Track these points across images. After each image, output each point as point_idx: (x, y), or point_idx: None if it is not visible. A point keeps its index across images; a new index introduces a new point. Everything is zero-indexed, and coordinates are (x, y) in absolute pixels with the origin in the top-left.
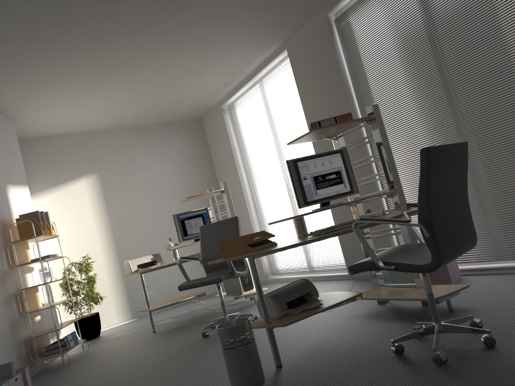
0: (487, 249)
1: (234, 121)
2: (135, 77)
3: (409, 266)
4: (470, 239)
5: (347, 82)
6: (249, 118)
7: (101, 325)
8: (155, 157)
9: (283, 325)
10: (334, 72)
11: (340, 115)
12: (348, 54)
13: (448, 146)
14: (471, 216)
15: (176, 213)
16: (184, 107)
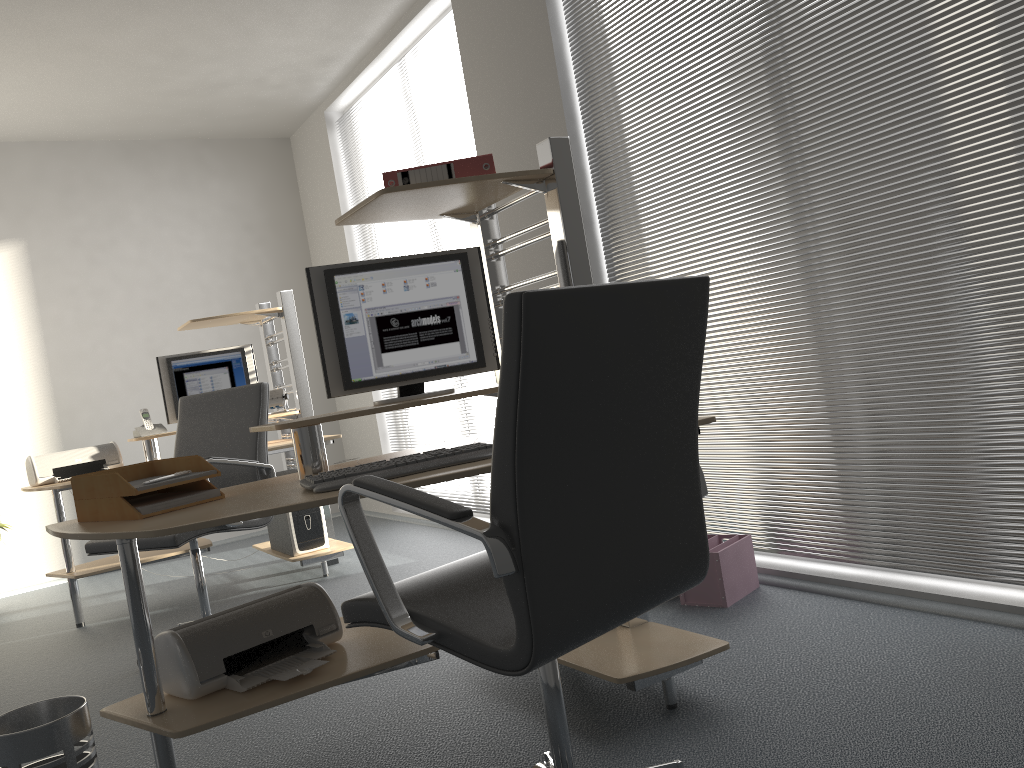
0: (826, 530)
1: (350, 151)
2: (70, 18)
3: (466, 642)
4: (680, 566)
5: (565, 79)
6: (377, 147)
7: (8, 585)
8: (169, 216)
9: (174, 734)
10: (539, 49)
11: (464, 159)
12: (573, 7)
13: (621, 291)
14: (701, 496)
15: (209, 347)
16: (235, 107)
